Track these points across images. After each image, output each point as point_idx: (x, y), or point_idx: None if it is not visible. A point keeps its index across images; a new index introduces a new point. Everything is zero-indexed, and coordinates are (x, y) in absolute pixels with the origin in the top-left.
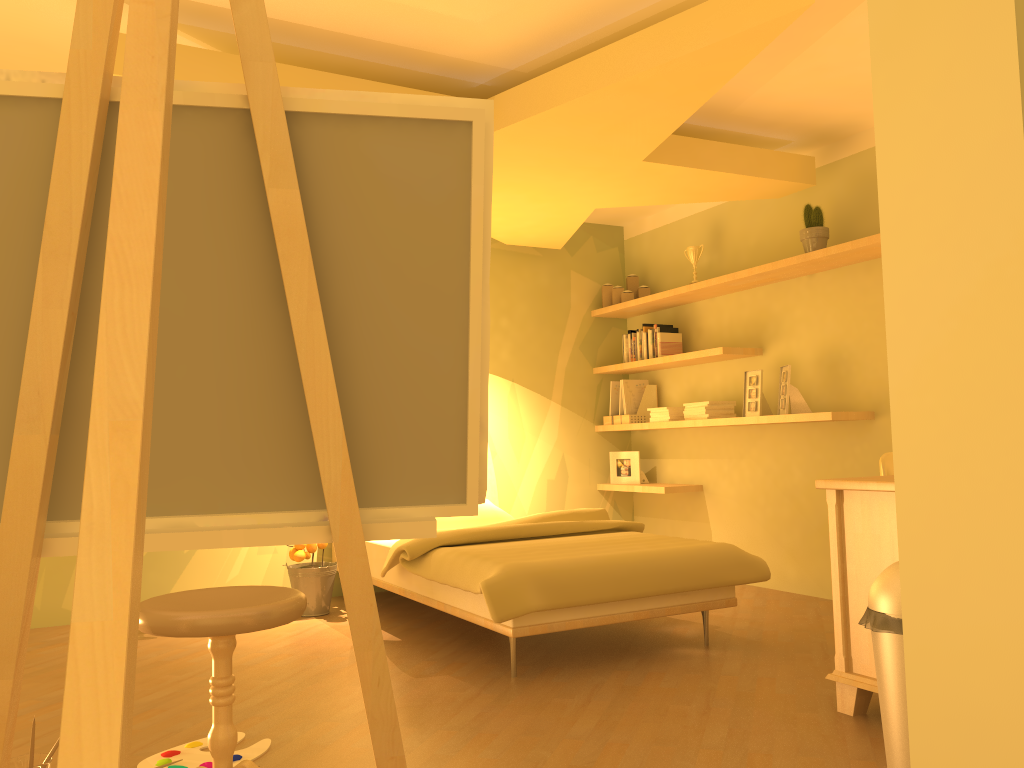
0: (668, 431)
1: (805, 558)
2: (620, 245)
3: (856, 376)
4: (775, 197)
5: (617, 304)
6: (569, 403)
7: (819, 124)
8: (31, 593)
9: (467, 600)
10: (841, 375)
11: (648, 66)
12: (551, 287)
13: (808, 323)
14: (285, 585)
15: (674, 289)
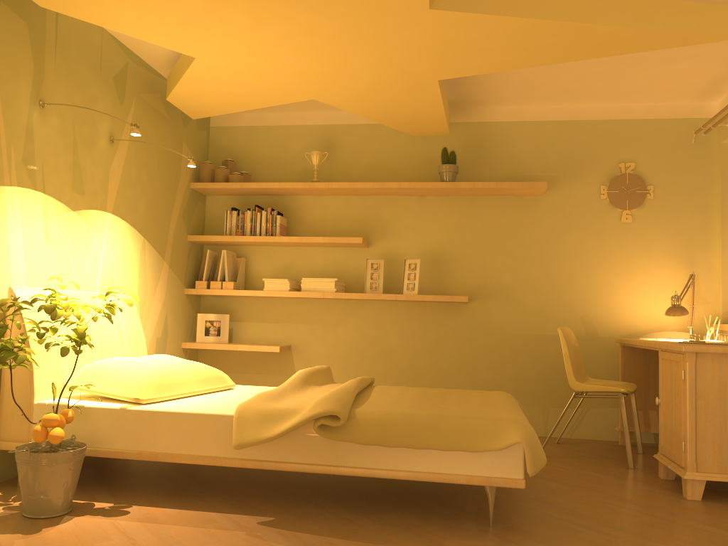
0: (252, 299)
1: None
2: (208, 130)
3: (455, 272)
4: (414, 134)
5: (231, 183)
6: (173, 265)
7: (472, 95)
8: None
9: (425, 460)
10: (442, 270)
11: (618, 24)
12: (172, 152)
13: (415, 230)
14: None
15: (310, 183)
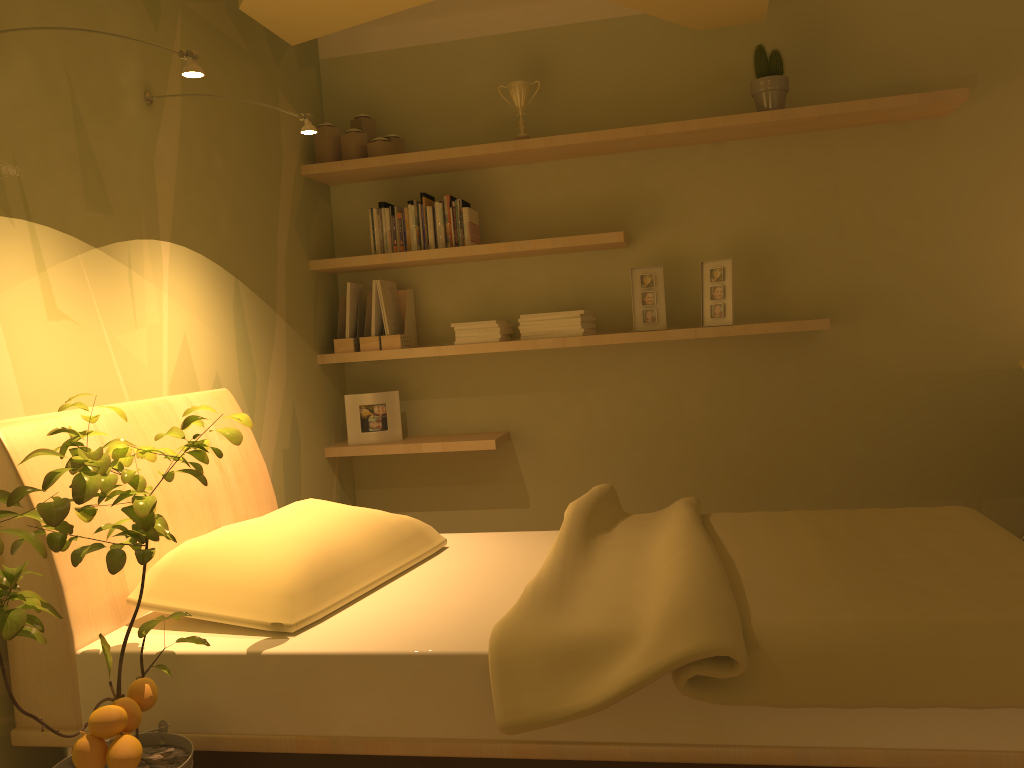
0: (433, 358)
1: (704, 508)
2: (317, 66)
3: (791, 276)
4: (699, 28)
5: (373, 158)
6: (293, 318)
7: None
8: None
9: (923, 725)
10: (766, 275)
11: None
12: (262, 113)
13: (712, 207)
14: None
15: (516, 141)
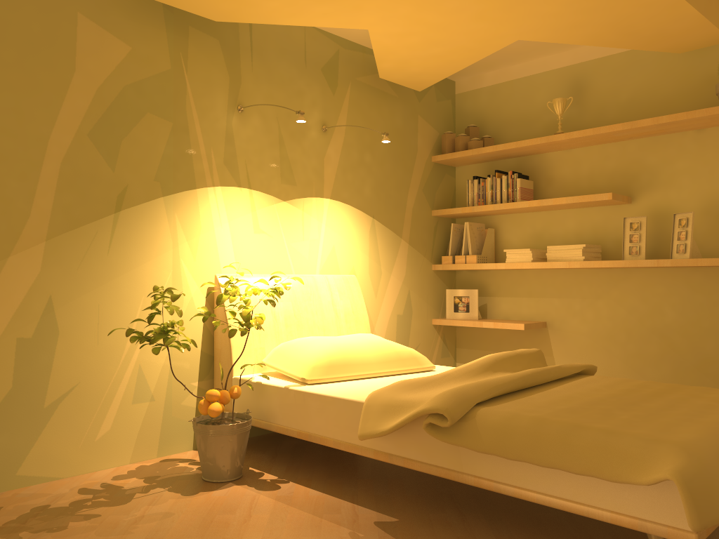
0: (504, 272)
1: None
2: (453, 98)
3: None
4: (679, 51)
5: (468, 150)
6: (414, 242)
7: None
8: None
9: (558, 482)
10: None
11: None
12: (404, 129)
13: (693, 175)
14: (162, 438)
15: (548, 136)
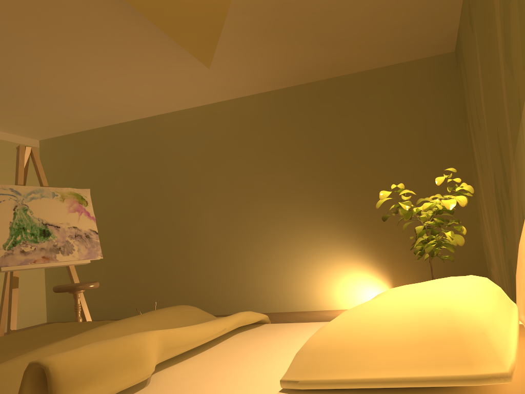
0: None
1: None
2: None
3: None
4: None
5: None
6: None
7: None
8: (69, 271)
9: None
10: None
11: None
12: None
13: None
14: None
15: None
